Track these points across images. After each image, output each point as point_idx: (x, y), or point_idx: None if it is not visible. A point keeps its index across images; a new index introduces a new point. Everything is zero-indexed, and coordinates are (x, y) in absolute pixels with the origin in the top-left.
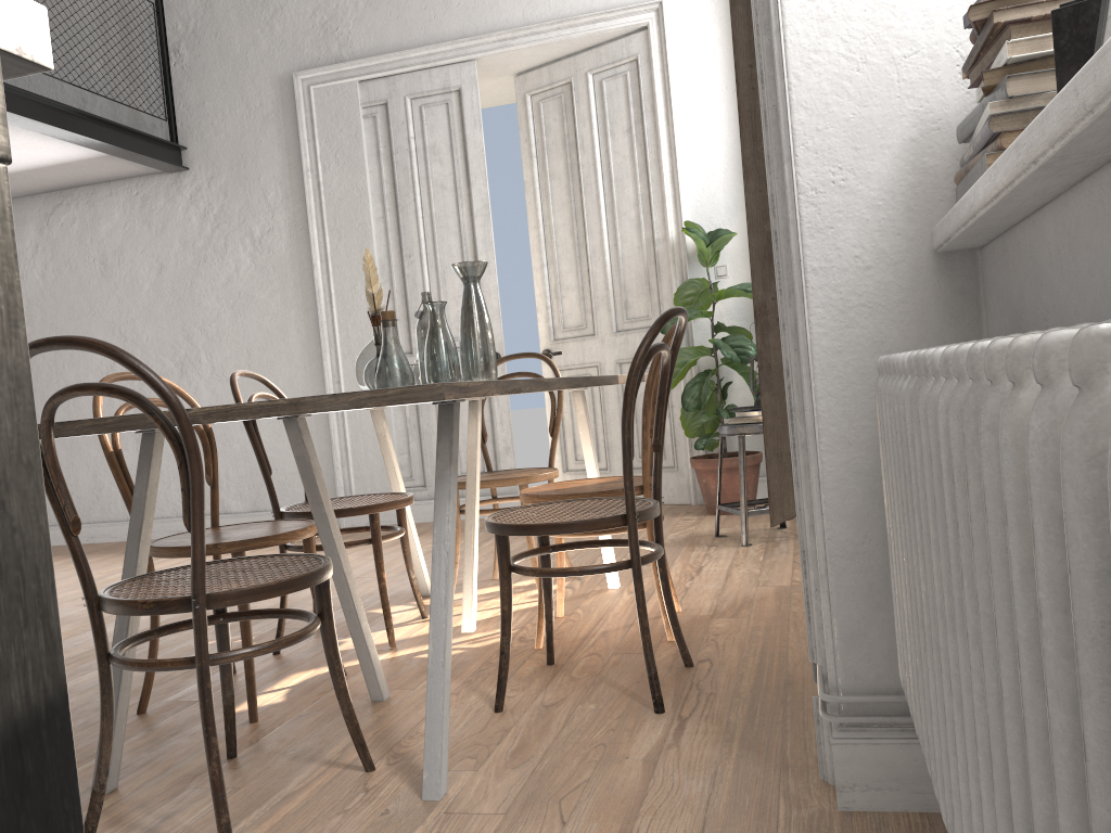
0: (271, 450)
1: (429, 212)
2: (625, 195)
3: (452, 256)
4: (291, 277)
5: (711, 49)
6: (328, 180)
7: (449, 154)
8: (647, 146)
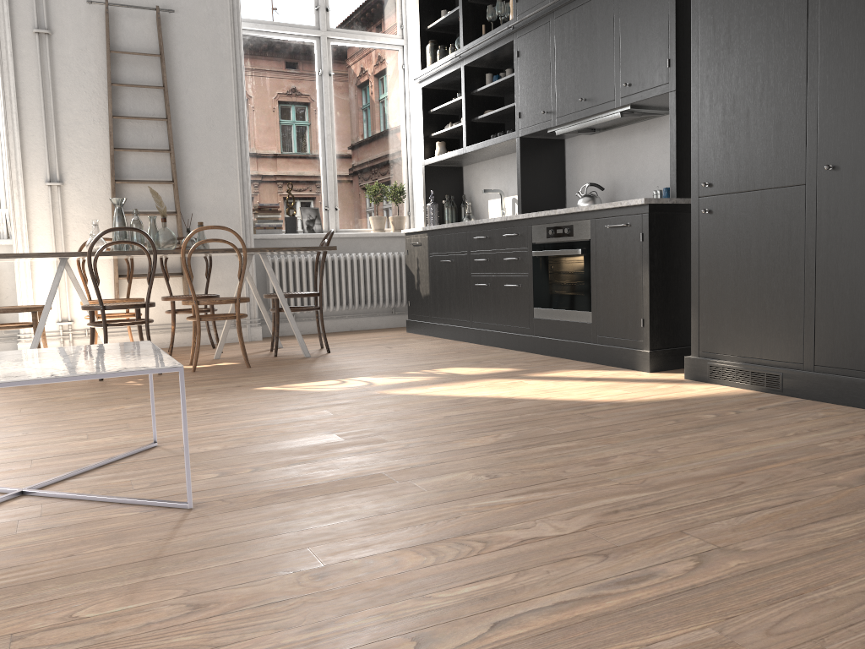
0: None
1: None
2: None
3: None
4: None
5: None
6: None
7: None
8: None
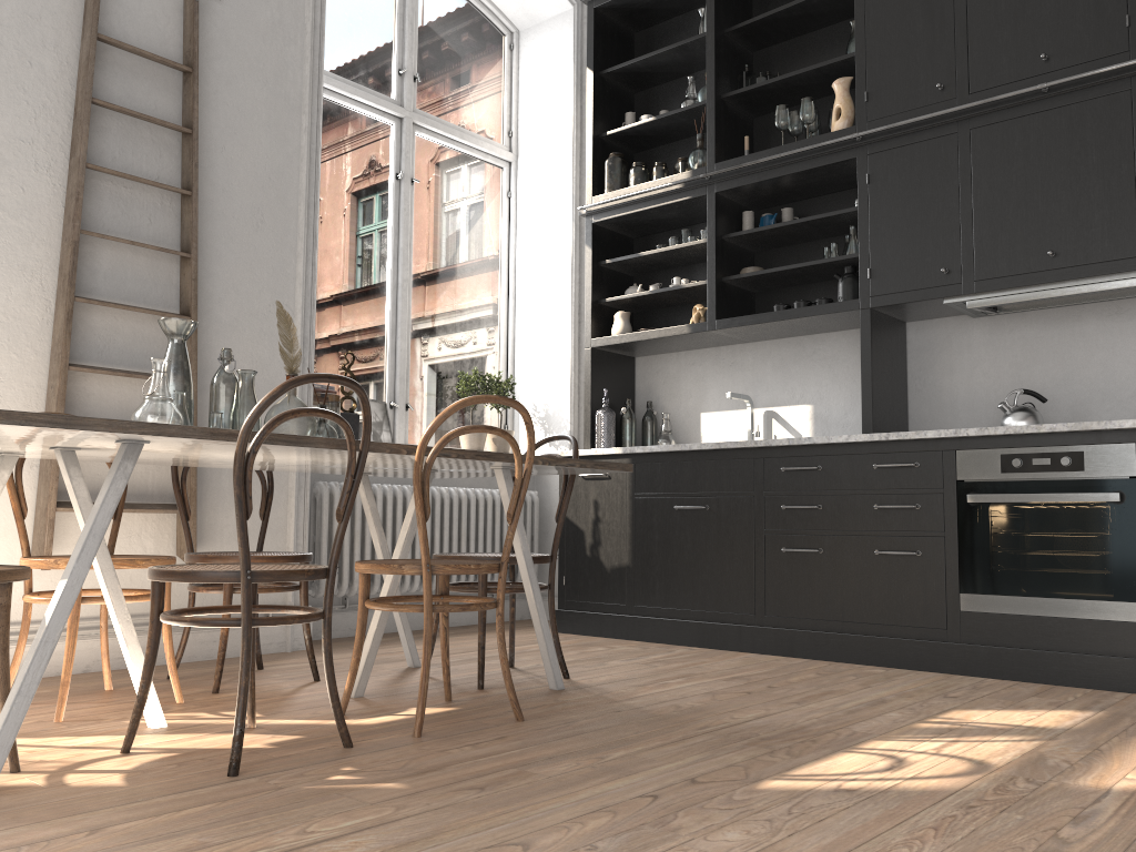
0: None
1: None
2: None
3: None
4: None
5: None
6: None
7: None
8: None
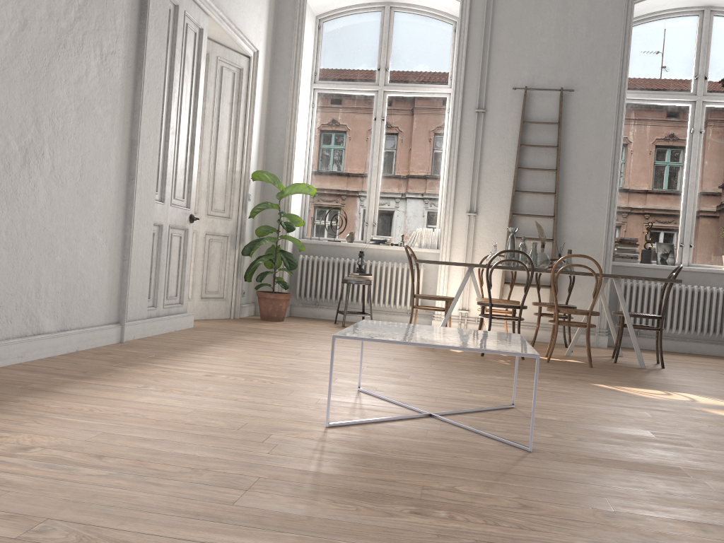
0: (83, 267)
1: (180, 101)
2: (223, 138)
3: (184, 139)
4: (119, 105)
5: (259, 85)
6: (149, 39)
7: (191, 68)
8: (240, 119)
